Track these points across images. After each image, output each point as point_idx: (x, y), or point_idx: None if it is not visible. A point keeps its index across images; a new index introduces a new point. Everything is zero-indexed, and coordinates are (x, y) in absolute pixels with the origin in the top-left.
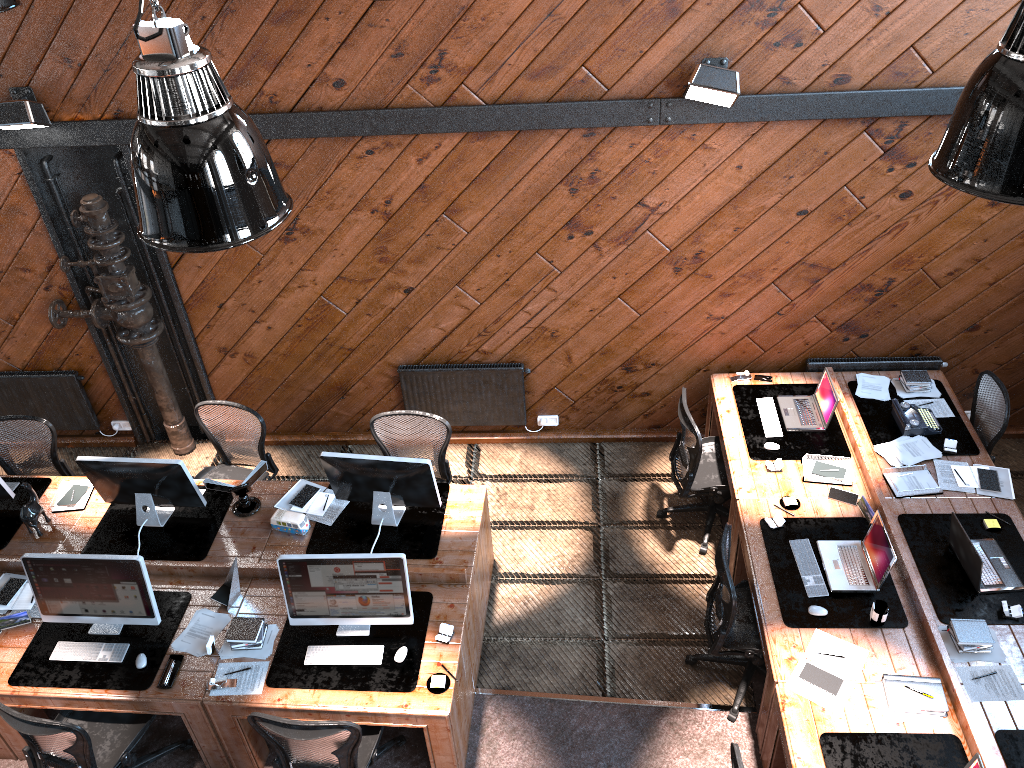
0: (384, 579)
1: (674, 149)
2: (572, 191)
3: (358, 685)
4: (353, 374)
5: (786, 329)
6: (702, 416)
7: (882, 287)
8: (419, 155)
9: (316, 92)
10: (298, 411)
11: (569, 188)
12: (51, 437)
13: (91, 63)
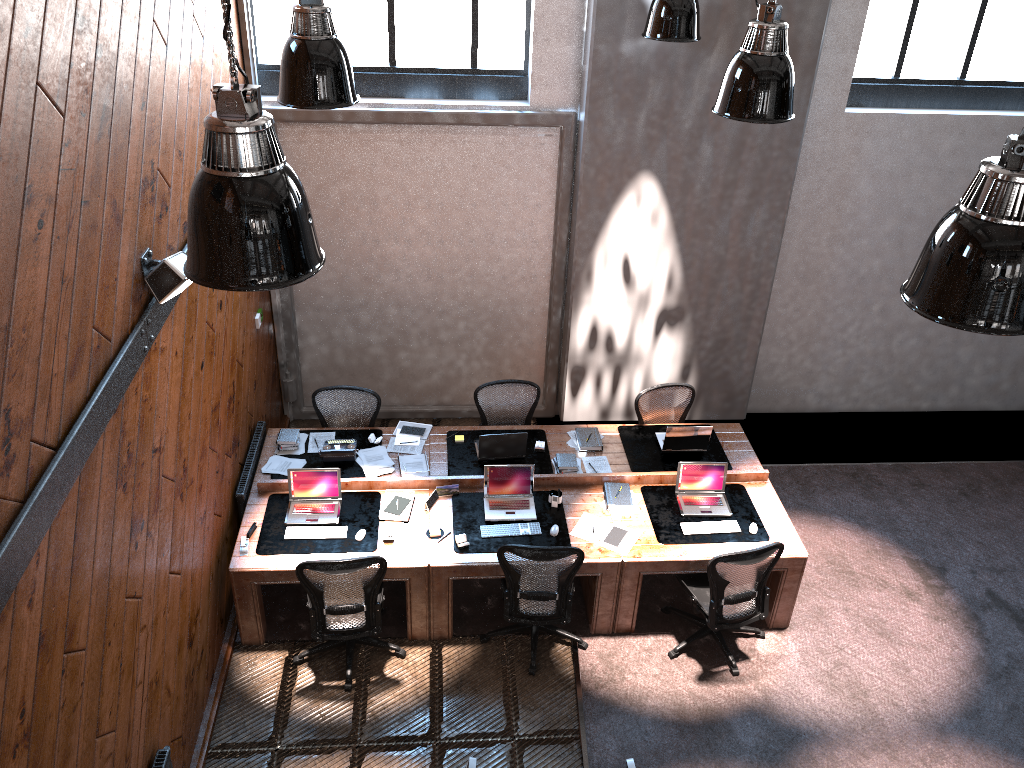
0: None
1: (152, 370)
2: (125, 488)
3: None
4: None
5: (222, 481)
6: (221, 625)
7: (233, 392)
8: (28, 594)
9: None
10: None
11: (122, 487)
12: None
13: None
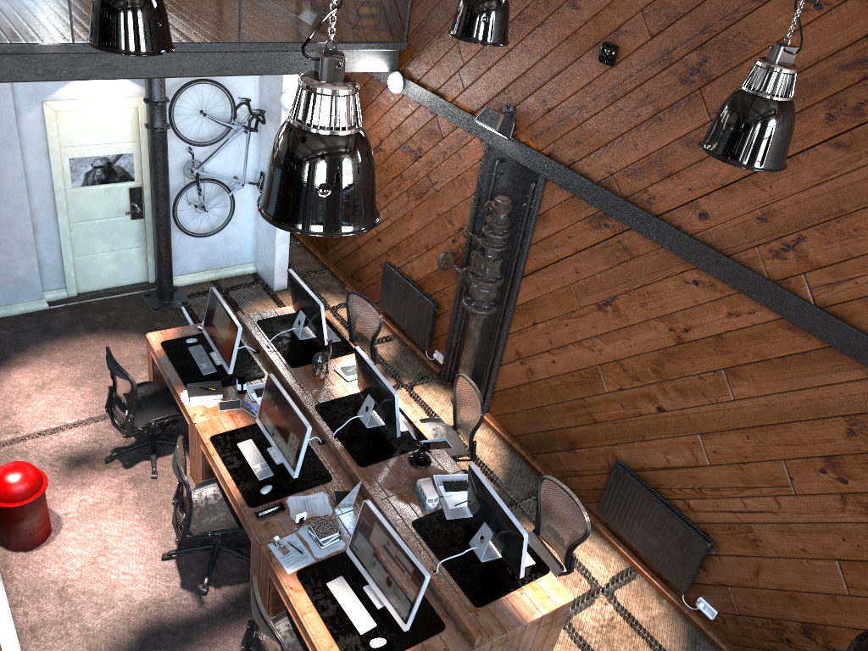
0: (407, 580)
1: None
2: (849, 432)
3: (334, 631)
4: (585, 440)
5: None
6: None
7: None
8: (731, 309)
9: (683, 212)
10: (536, 435)
11: (848, 427)
12: (377, 328)
13: (555, 111)
